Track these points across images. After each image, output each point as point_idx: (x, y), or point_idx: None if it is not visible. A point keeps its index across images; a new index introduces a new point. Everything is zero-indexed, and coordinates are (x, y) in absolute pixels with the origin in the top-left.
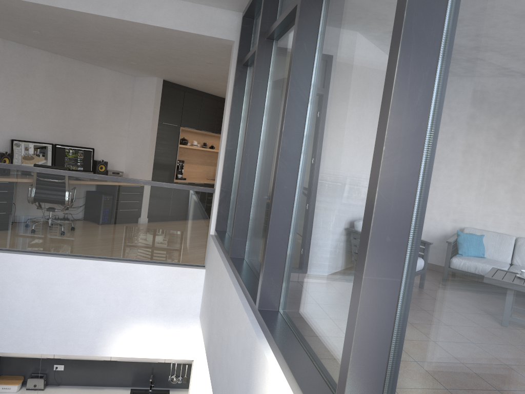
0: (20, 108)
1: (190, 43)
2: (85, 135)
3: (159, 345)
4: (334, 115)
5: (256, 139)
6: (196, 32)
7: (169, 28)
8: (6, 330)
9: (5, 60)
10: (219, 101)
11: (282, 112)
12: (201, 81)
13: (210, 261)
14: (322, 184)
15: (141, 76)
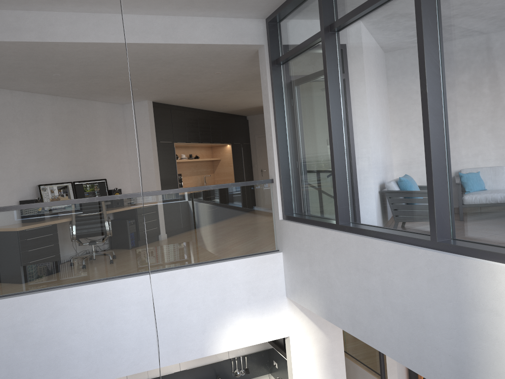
0: (37, 154)
1: (216, 55)
2: (94, 168)
3: (258, 330)
4: (496, 64)
5: (339, 118)
6: (231, 43)
7: (208, 44)
8: (122, 354)
9: (16, 110)
10: (197, 112)
11: (383, 85)
12: (192, 95)
13: (295, 240)
14: (497, 120)
15: (131, 102)
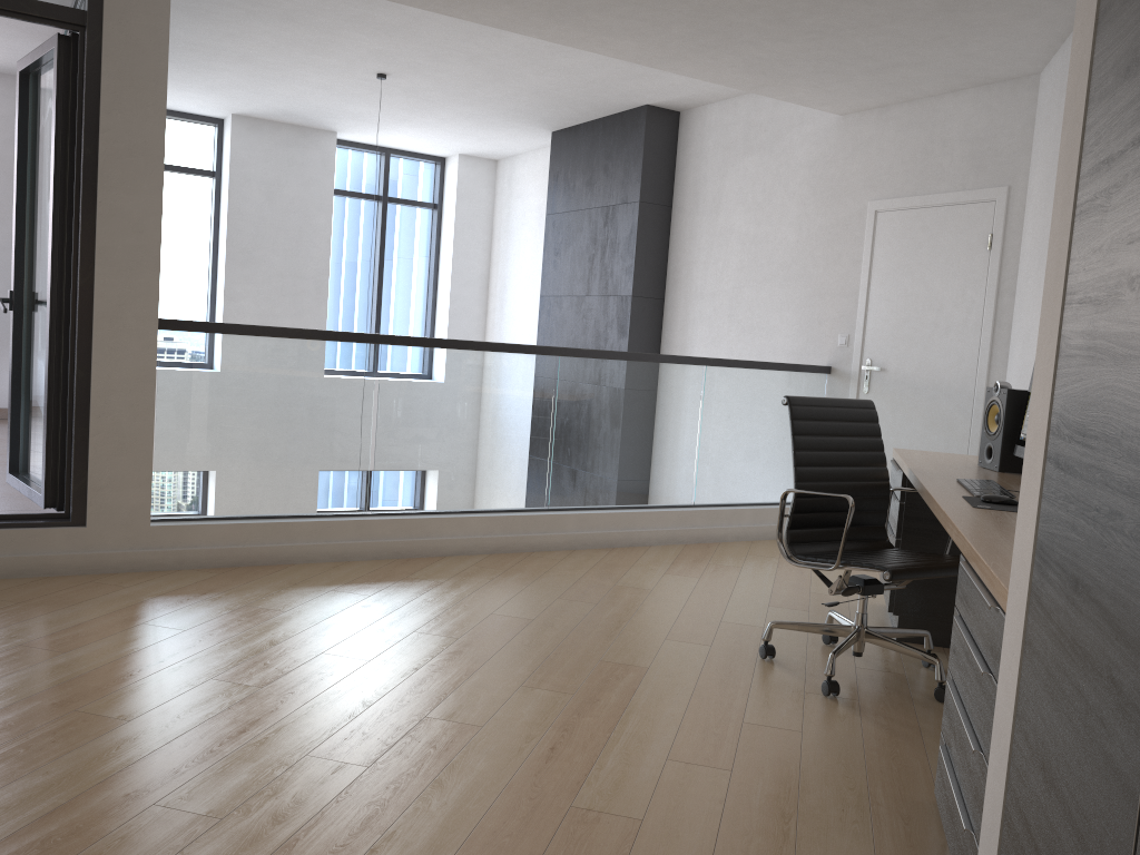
0: None
1: None
2: None
3: None
4: None
5: None
6: None
7: None
8: None
9: None
10: None
11: None
12: None
13: None
14: None
15: None
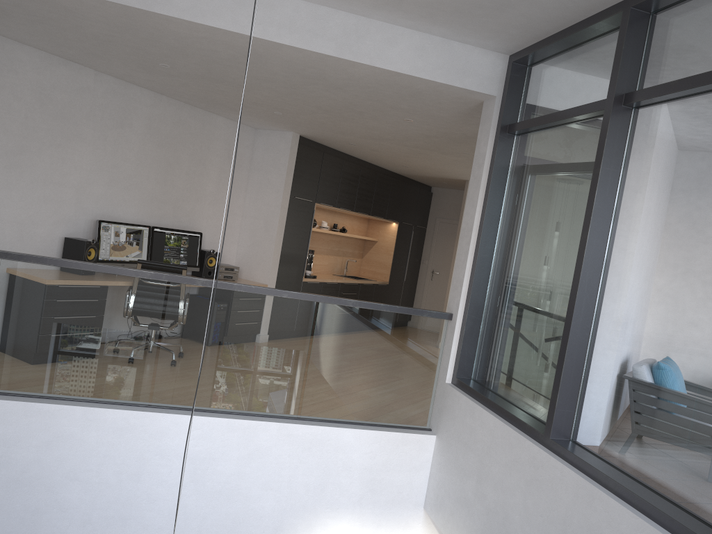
0: (110, 173)
1: (414, 94)
2: (189, 213)
3: None
4: None
5: (598, 258)
6: (444, 81)
7: (406, 74)
8: (140, 532)
9: (96, 102)
10: (361, 166)
11: (705, 228)
12: (360, 140)
13: (463, 428)
14: None
15: (268, 129)
